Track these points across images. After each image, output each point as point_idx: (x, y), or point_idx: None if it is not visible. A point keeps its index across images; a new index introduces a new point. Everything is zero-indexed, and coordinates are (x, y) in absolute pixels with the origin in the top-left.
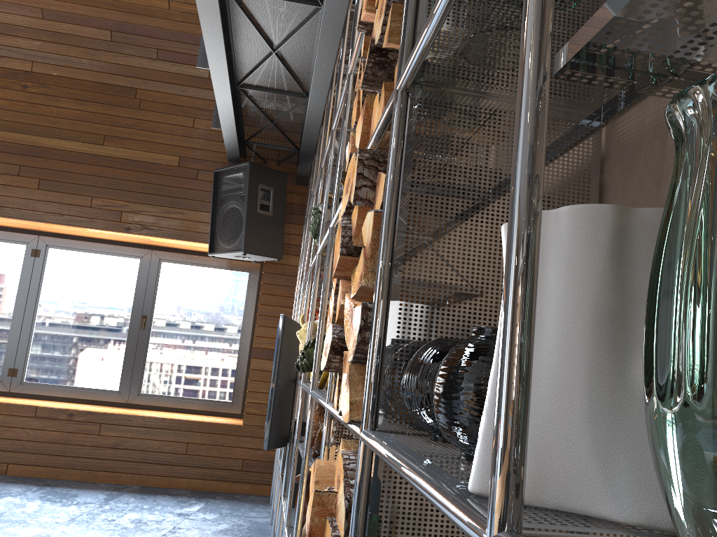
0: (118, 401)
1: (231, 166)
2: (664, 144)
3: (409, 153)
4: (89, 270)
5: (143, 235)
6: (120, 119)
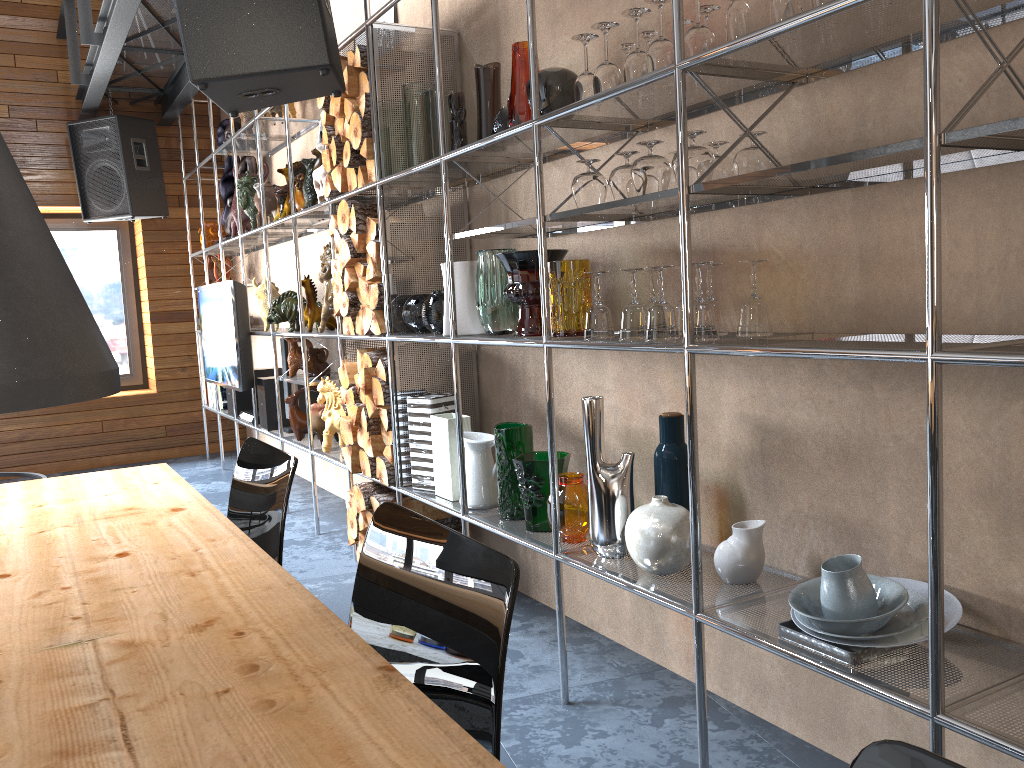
0: None
1: (92, 119)
2: (489, 206)
3: (387, 214)
4: None
5: None
6: None
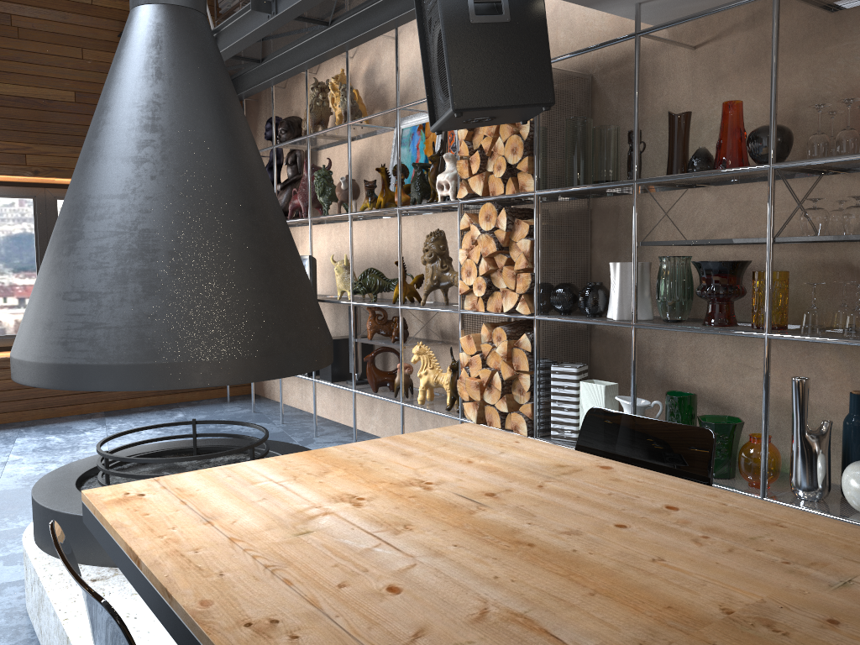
0: None
1: None
2: (618, 215)
3: (541, 218)
4: None
5: (54, 178)
6: (0, 50)
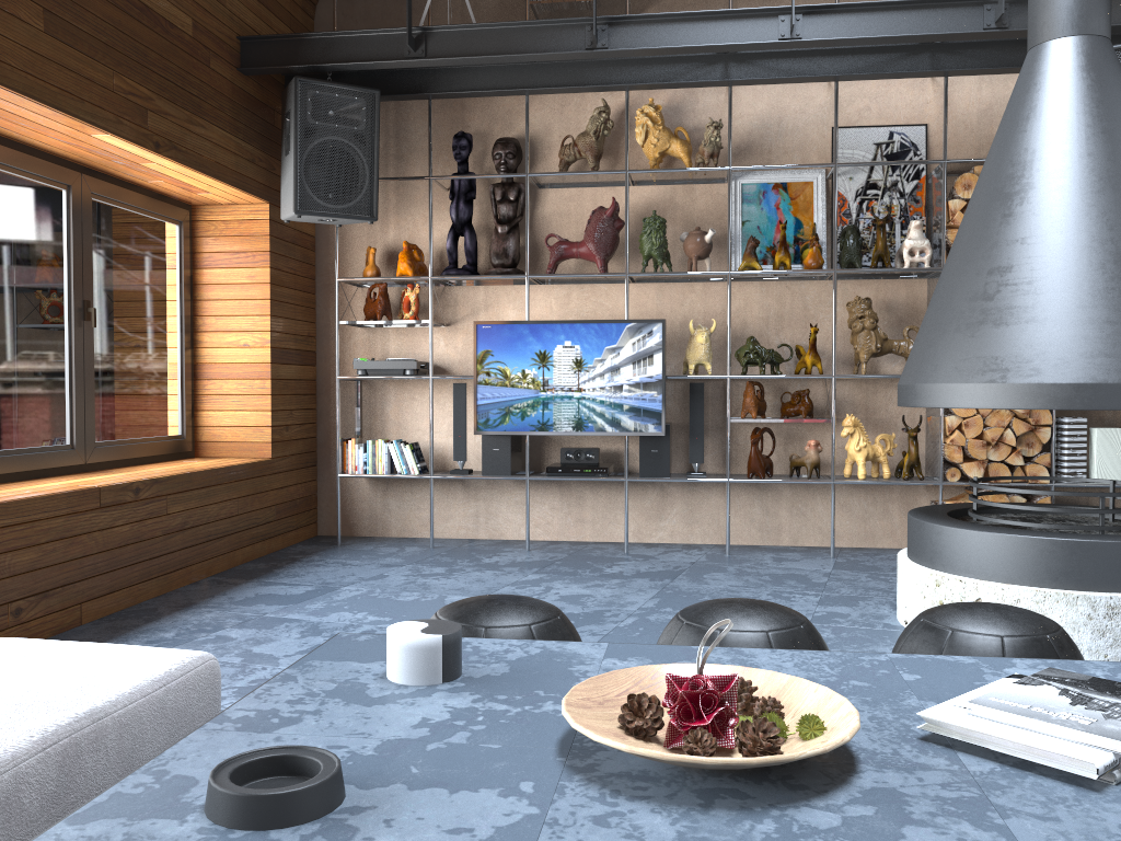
0: (75, 462)
1: (341, 84)
2: None
3: None
4: (1, 208)
5: (171, 161)
6: None
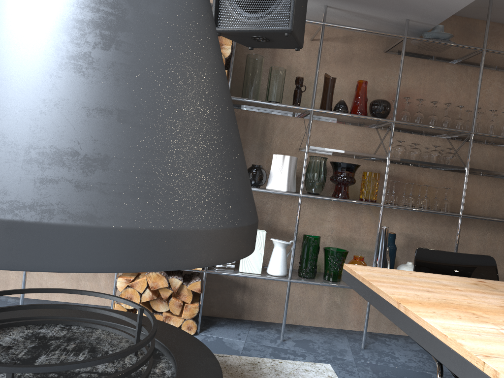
0: None
1: None
2: (247, 123)
3: None
4: None
5: None
6: None
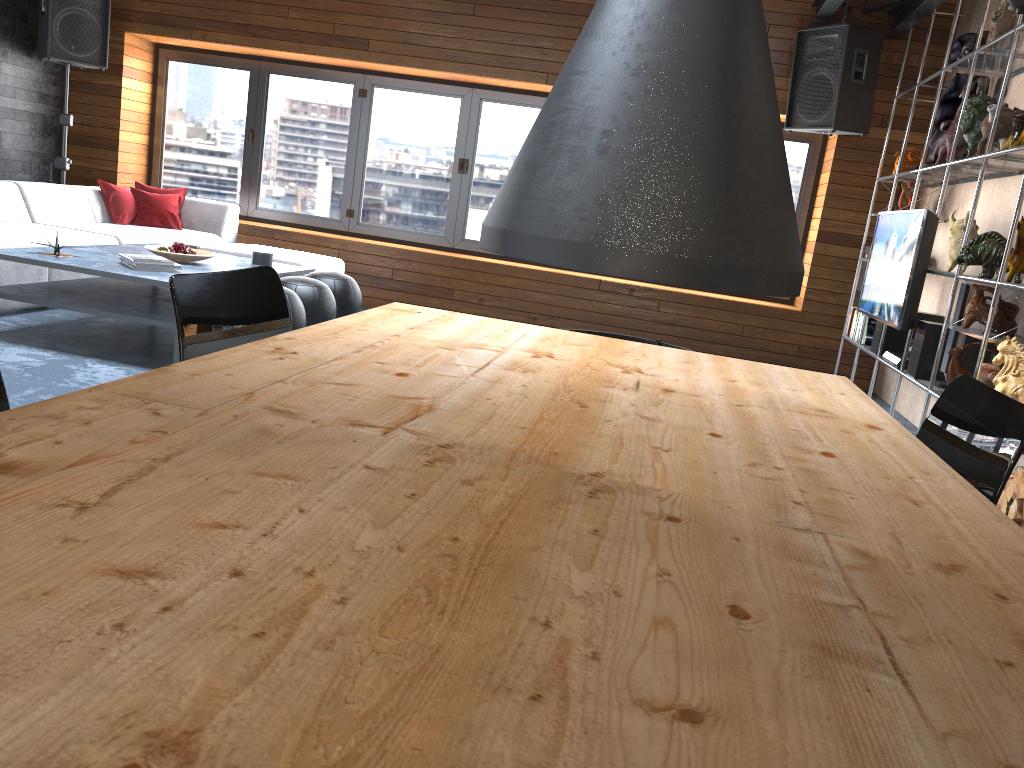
0: None
1: (822, 26)
2: None
3: None
4: None
5: None
6: None
